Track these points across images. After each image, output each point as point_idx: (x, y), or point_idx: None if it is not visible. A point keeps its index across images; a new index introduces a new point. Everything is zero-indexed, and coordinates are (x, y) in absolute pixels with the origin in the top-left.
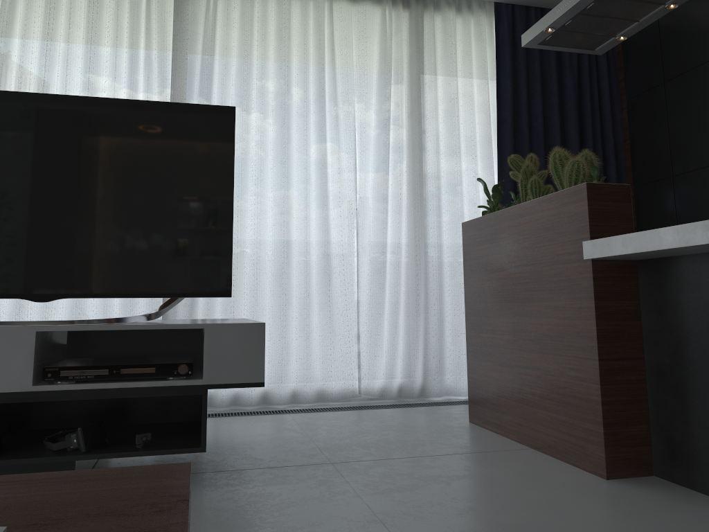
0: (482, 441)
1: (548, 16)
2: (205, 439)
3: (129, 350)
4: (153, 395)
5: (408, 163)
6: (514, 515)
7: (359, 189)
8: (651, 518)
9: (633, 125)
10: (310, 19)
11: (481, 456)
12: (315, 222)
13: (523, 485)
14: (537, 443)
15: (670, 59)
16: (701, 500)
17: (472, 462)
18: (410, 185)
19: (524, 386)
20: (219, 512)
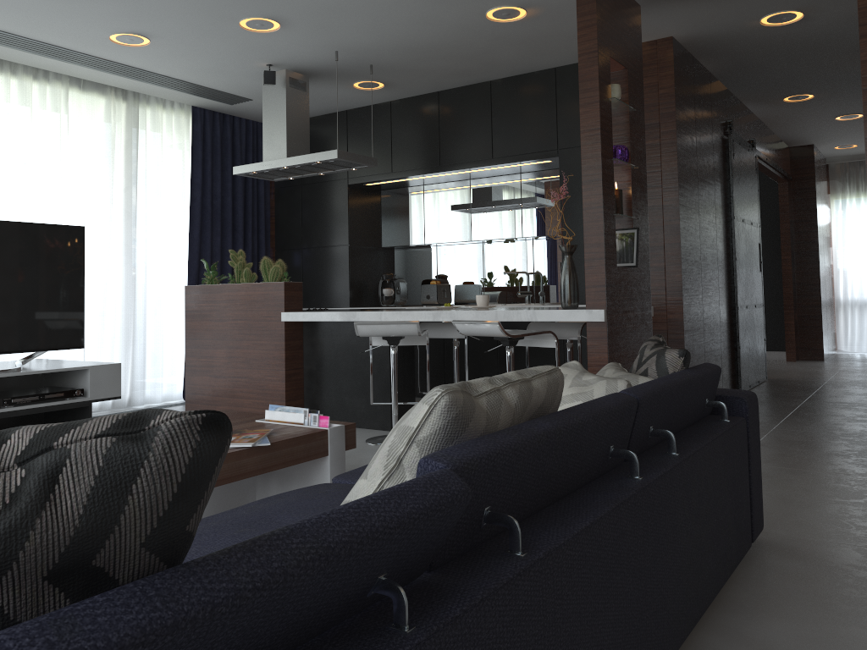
0: None
1: (255, 165)
2: None
3: None
4: (63, 409)
5: (122, 228)
6: None
7: (86, 249)
8: None
9: (279, 207)
10: (47, 103)
11: None
12: None
13: None
14: None
15: None
16: None
17: None
18: (124, 246)
19: (235, 387)
20: None
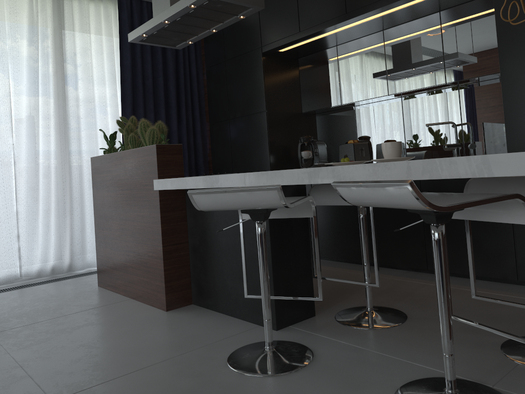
0: (102, 299)
1: (143, 27)
2: None
3: None
4: None
5: (54, 109)
6: (106, 344)
7: (14, 129)
8: (179, 329)
9: (209, 85)
10: None
11: (98, 310)
12: None
13: (117, 324)
14: (134, 295)
15: (228, 47)
16: (209, 314)
17: (91, 315)
18: (56, 125)
19: (127, 262)
20: None
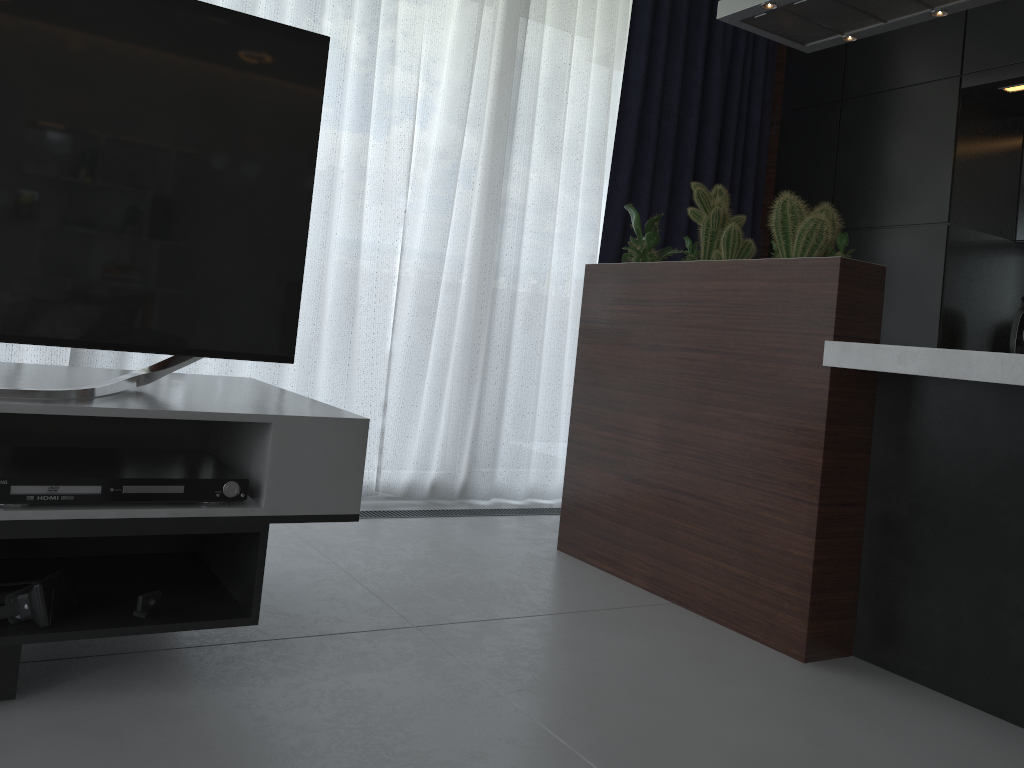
0: (600, 588)
1: None
2: (258, 604)
3: (81, 431)
4: (178, 532)
5: (486, 151)
6: (738, 731)
7: (412, 180)
8: (902, 732)
9: (786, 149)
10: None
11: (619, 617)
12: (339, 223)
13: (711, 674)
14: (685, 598)
15: (857, 71)
16: (935, 699)
17: (614, 628)
18: (485, 186)
19: (673, 517)
20: (305, 734)
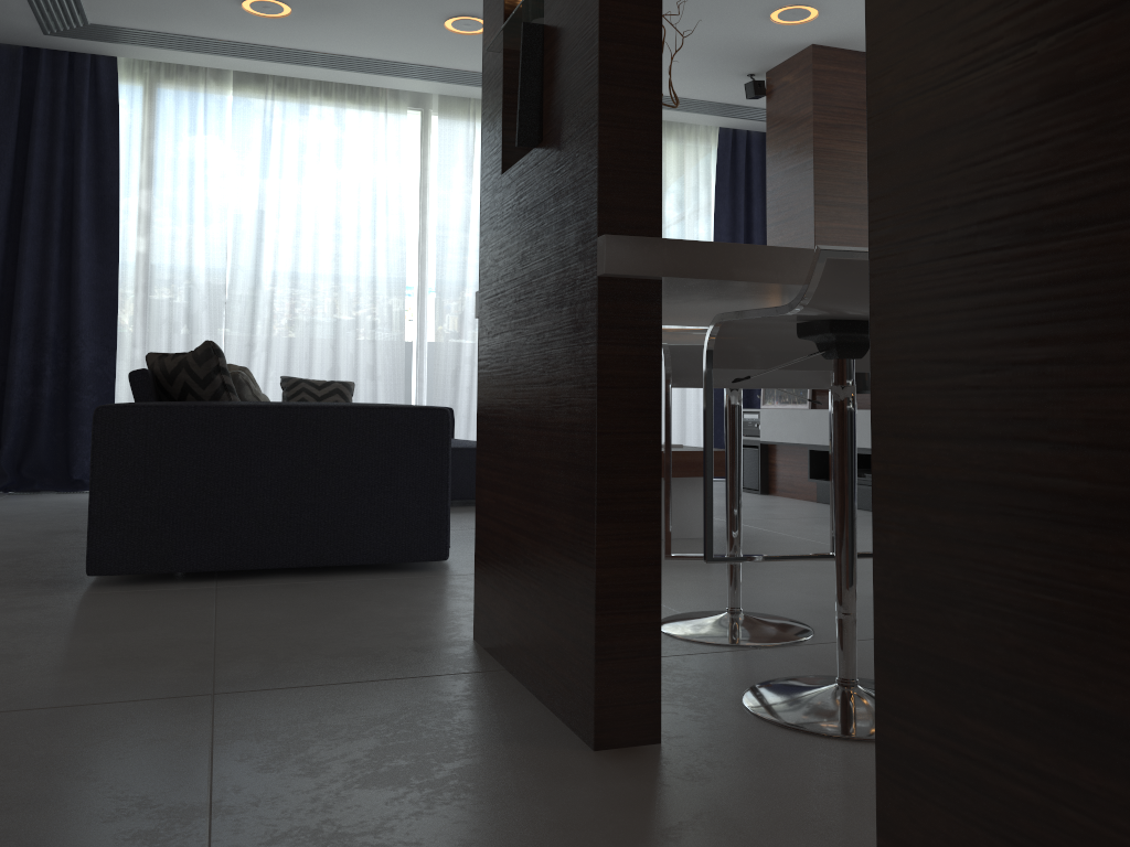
0: None
1: None
2: None
3: None
4: None
5: None
6: None
7: None
8: None
9: None
10: None
11: None
12: None
13: None
14: None
15: None
16: None
17: None
18: None
19: None
20: None
